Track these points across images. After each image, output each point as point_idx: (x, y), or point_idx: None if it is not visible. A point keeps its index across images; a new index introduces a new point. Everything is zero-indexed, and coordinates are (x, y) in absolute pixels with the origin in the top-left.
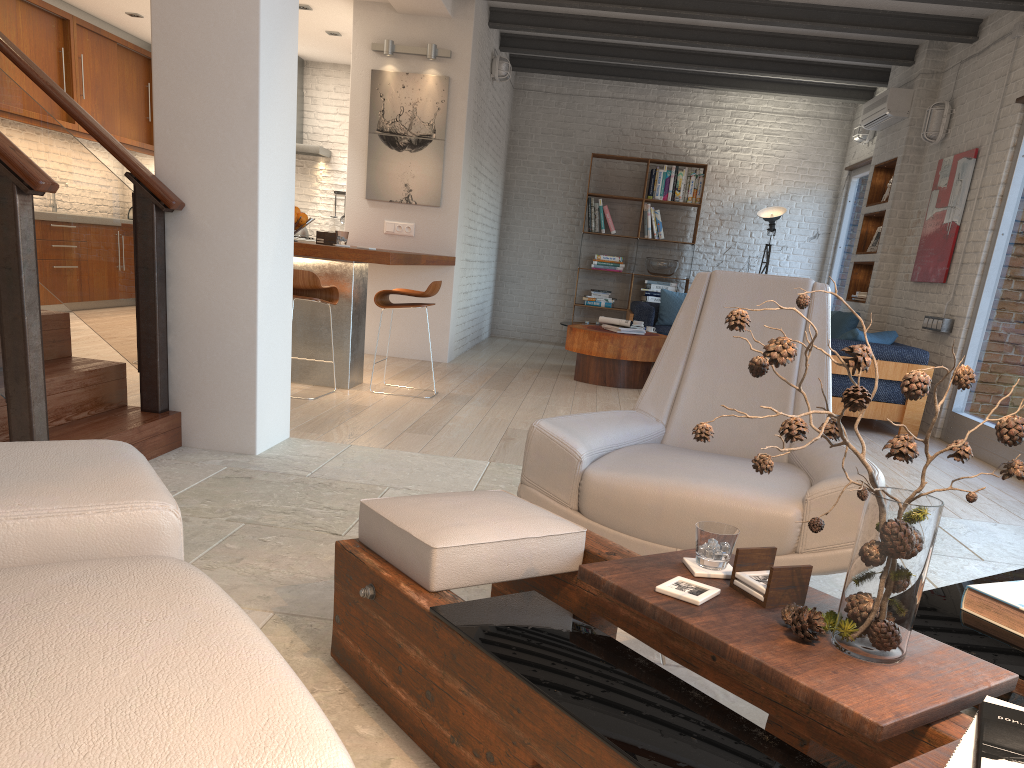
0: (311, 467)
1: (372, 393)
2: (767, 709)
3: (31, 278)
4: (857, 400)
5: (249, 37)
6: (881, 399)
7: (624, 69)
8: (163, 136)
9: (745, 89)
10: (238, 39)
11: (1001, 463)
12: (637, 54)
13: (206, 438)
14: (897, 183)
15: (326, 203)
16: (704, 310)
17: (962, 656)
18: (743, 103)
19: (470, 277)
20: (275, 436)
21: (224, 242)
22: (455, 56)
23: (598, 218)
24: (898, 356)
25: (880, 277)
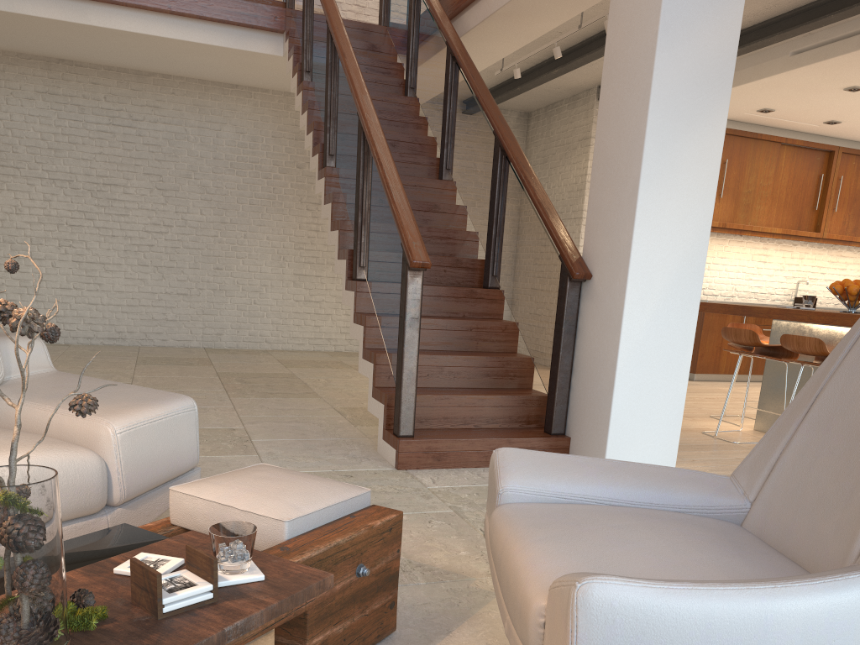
0: None
1: None
2: None
3: (413, 323)
4: None
5: (640, 134)
6: None
7: None
8: (589, 225)
9: None
10: (633, 138)
11: None
12: None
13: None
14: None
15: None
16: (848, 353)
17: None
18: None
19: None
20: None
21: (607, 302)
22: None
23: None
24: None
25: None
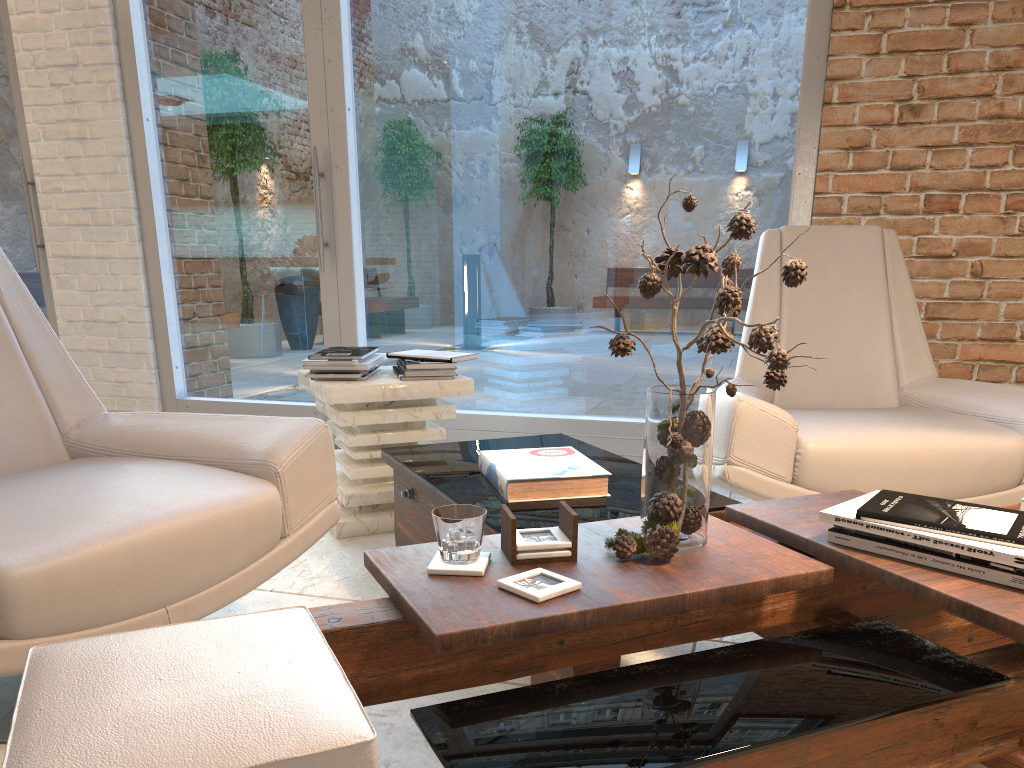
0: None
1: None
2: (634, 649)
3: None
4: (740, 299)
5: None
6: None
7: None
8: None
9: None
10: None
11: None
12: None
13: None
14: None
15: None
16: None
17: None
18: None
19: None
20: None
21: None
22: None
23: None
24: None
25: None
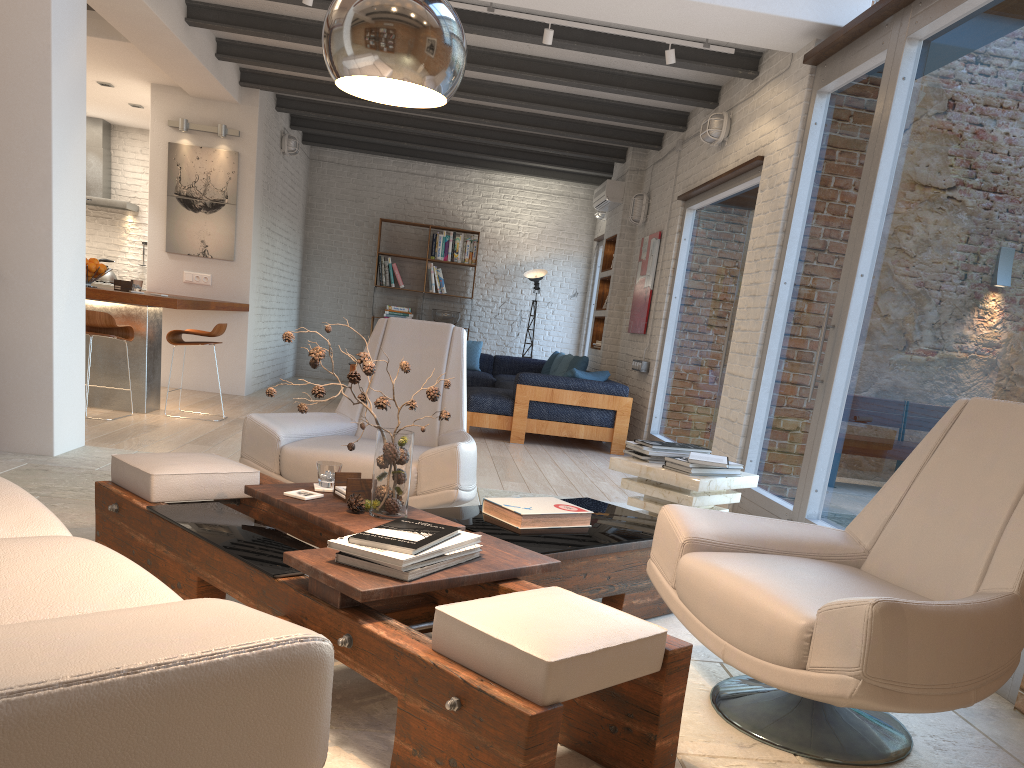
0: (100, 464)
1: (167, 417)
2: None
3: None
4: (353, 378)
5: (43, 135)
6: (595, 424)
7: (404, 149)
8: None
9: (506, 171)
10: (34, 136)
11: (436, 411)
12: (410, 139)
13: (10, 443)
14: (617, 254)
15: (135, 252)
16: (383, 344)
17: (442, 520)
18: (509, 182)
19: (267, 322)
20: (71, 443)
21: (24, 287)
22: (243, 135)
23: (388, 274)
24: (605, 390)
25: (609, 329)
